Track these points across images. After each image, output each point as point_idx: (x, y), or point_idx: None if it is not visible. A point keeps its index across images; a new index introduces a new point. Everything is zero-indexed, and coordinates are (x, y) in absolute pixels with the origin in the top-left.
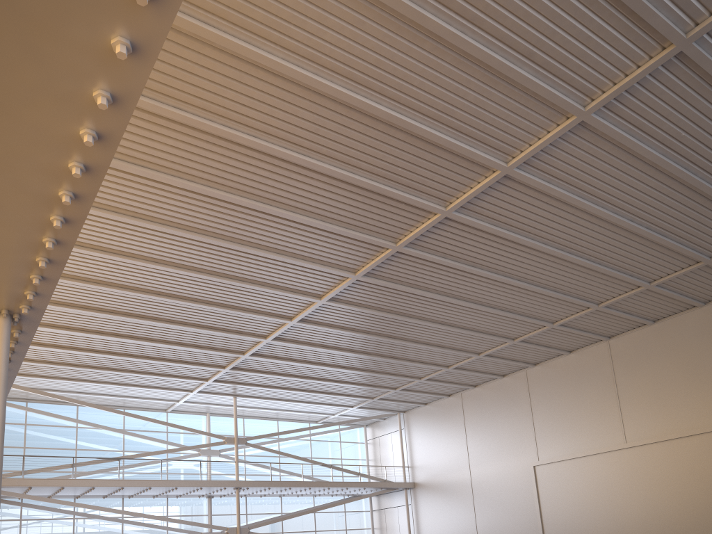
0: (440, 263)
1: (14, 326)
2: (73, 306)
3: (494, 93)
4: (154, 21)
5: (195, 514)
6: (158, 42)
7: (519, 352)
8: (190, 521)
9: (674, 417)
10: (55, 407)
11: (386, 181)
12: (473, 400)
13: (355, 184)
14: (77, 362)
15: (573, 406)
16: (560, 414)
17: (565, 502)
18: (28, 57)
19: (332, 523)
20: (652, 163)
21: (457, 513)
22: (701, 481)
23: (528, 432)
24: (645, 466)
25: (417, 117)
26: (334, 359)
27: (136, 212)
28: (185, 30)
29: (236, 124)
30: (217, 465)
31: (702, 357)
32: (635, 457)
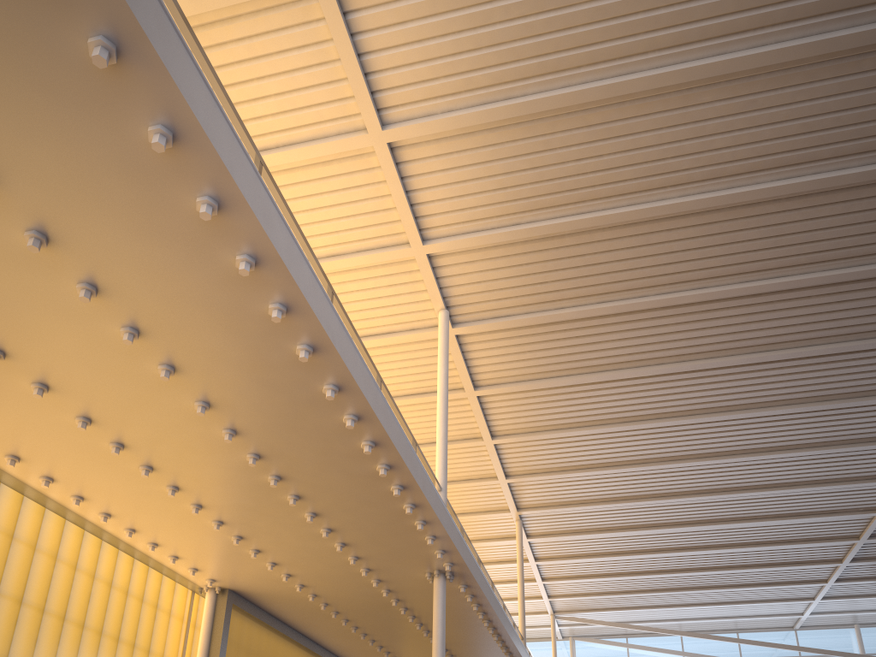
0: None
1: (457, 582)
2: (616, 529)
3: None
4: (305, 323)
5: None
6: (322, 334)
7: None
8: None
9: None
10: (657, 640)
11: None
12: None
13: None
14: (654, 587)
15: None
16: None
17: None
18: (268, 388)
19: None
20: None
21: None
22: None
23: None
24: None
25: None
26: None
27: (623, 416)
28: (565, 231)
29: (672, 286)
30: None
31: None
32: None
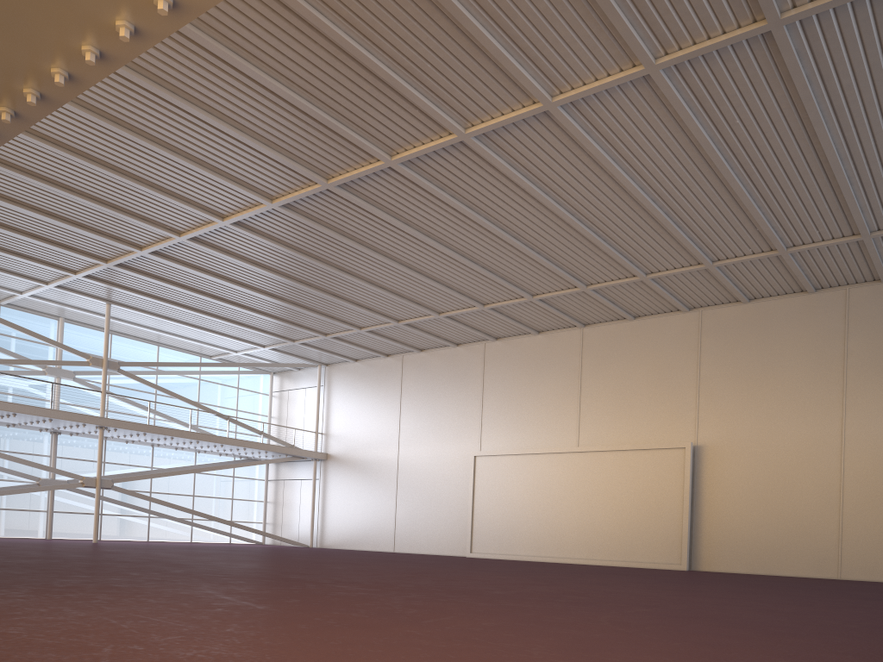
0: (435, 195)
1: None
2: None
3: (568, 9)
4: None
5: (31, 452)
6: None
7: (485, 321)
8: (31, 462)
9: (632, 427)
10: None
11: (407, 75)
12: (416, 367)
13: (368, 68)
14: None
15: (530, 395)
16: (514, 401)
17: (502, 501)
18: None
19: (216, 488)
20: (697, 143)
21: (375, 497)
22: (645, 498)
23: (475, 417)
24: (593, 475)
25: (473, 8)
26: (262, 282)
27: None
28: None
29: None
30: (69, 392)
31: (674, 367)
32: (585, 463)
